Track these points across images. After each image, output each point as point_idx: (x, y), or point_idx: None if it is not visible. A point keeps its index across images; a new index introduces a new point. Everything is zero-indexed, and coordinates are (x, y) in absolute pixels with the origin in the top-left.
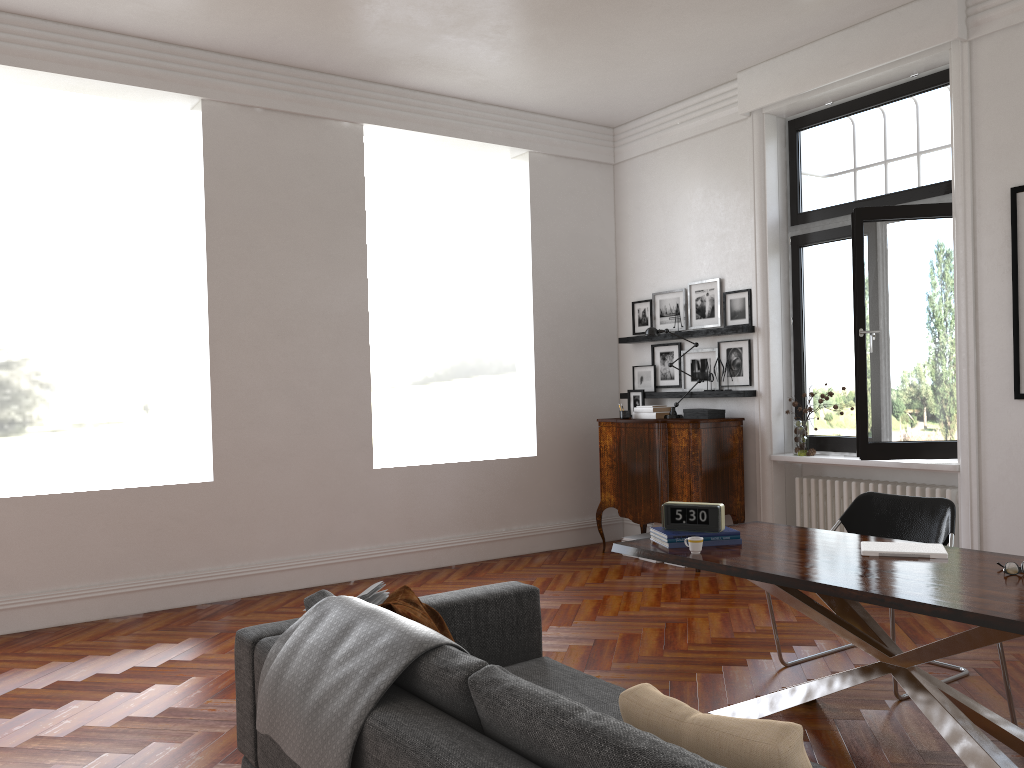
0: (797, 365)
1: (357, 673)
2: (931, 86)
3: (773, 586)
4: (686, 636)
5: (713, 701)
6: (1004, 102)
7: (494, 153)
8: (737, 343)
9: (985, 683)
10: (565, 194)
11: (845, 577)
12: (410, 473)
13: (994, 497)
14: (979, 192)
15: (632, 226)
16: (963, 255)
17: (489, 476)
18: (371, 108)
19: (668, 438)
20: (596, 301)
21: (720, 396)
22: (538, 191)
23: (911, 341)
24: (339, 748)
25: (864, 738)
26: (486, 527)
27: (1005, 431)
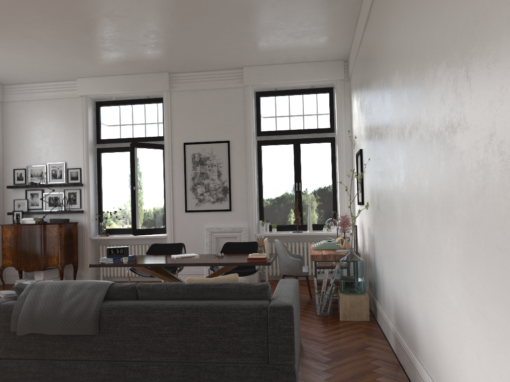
0: (99, 200)
1: (85, 296)
2: (154, 102)
3: (151, 271)
4: None
5: None
6: (181, 114)
7: None
8: (74, 190)
9: None
10: None
11: (183, 261)
12: None
13: None
14: (173, 142)
15: (14, 133)
16: (168, 163)
17: None
18: None
19: (46, 231)
20: None
21: (67, 213)
22: None
23: (150, 192)
24: (91, 318)
25: None
26: None
27: (182, 223)
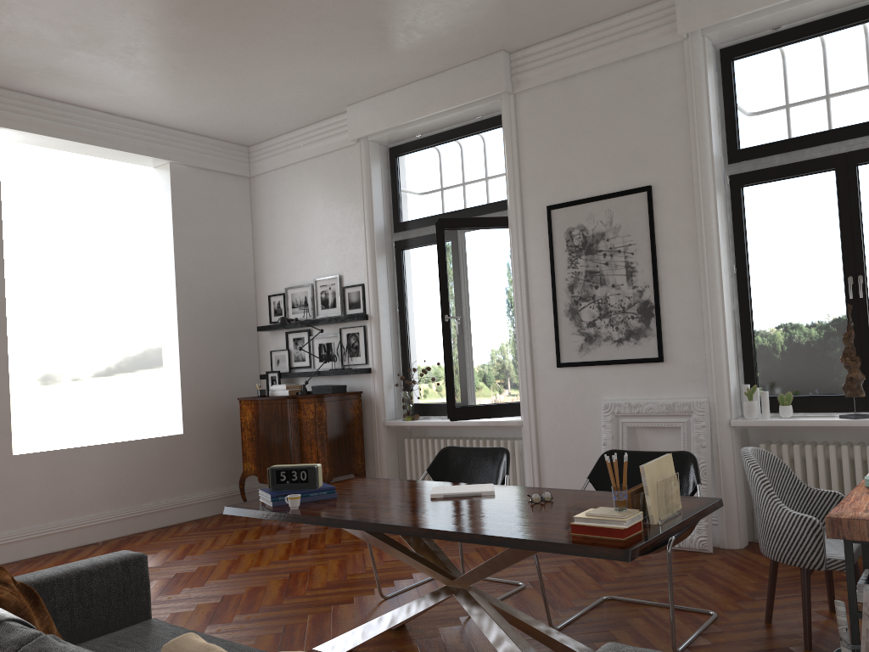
0: (403, 346)
1: None
2: (491, 127)
3: (361, 531)
4: (306, 583)
5: (319, 638)
6: (539, 141)
7: (137, 162)
8: (355, 329)
9: (536, 592)
10: (205, 201)
11: (410, 517)
12: (53, 457)
13: (547, 444)
14: (526, 209)
15: (267, 230)
16: (517, 257)
17: (136, 455)
18: (7, 113)
19: (298, 411)
20: (237, 295)
21: (342, 374)
22: (179, 197)
23: (484, 324)
24: None
25: (438, 651)
26: (134, 502)
27: (552, 392)
